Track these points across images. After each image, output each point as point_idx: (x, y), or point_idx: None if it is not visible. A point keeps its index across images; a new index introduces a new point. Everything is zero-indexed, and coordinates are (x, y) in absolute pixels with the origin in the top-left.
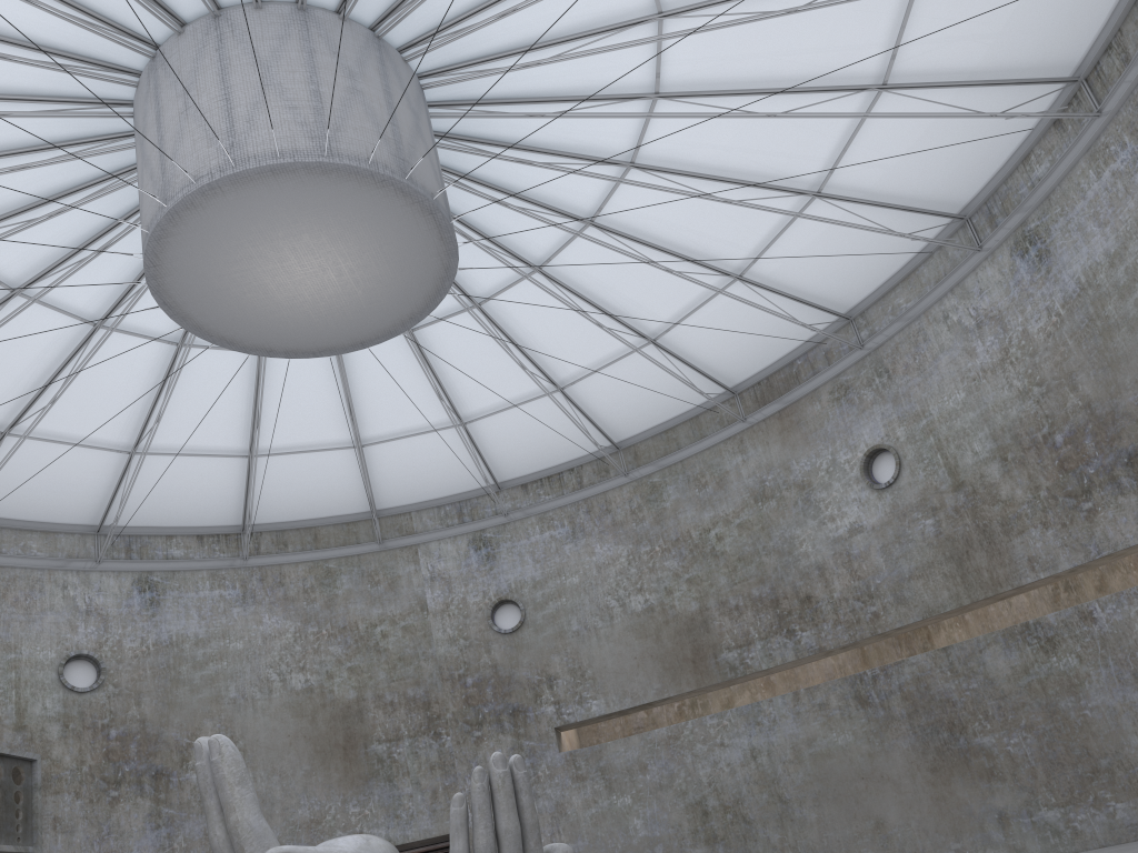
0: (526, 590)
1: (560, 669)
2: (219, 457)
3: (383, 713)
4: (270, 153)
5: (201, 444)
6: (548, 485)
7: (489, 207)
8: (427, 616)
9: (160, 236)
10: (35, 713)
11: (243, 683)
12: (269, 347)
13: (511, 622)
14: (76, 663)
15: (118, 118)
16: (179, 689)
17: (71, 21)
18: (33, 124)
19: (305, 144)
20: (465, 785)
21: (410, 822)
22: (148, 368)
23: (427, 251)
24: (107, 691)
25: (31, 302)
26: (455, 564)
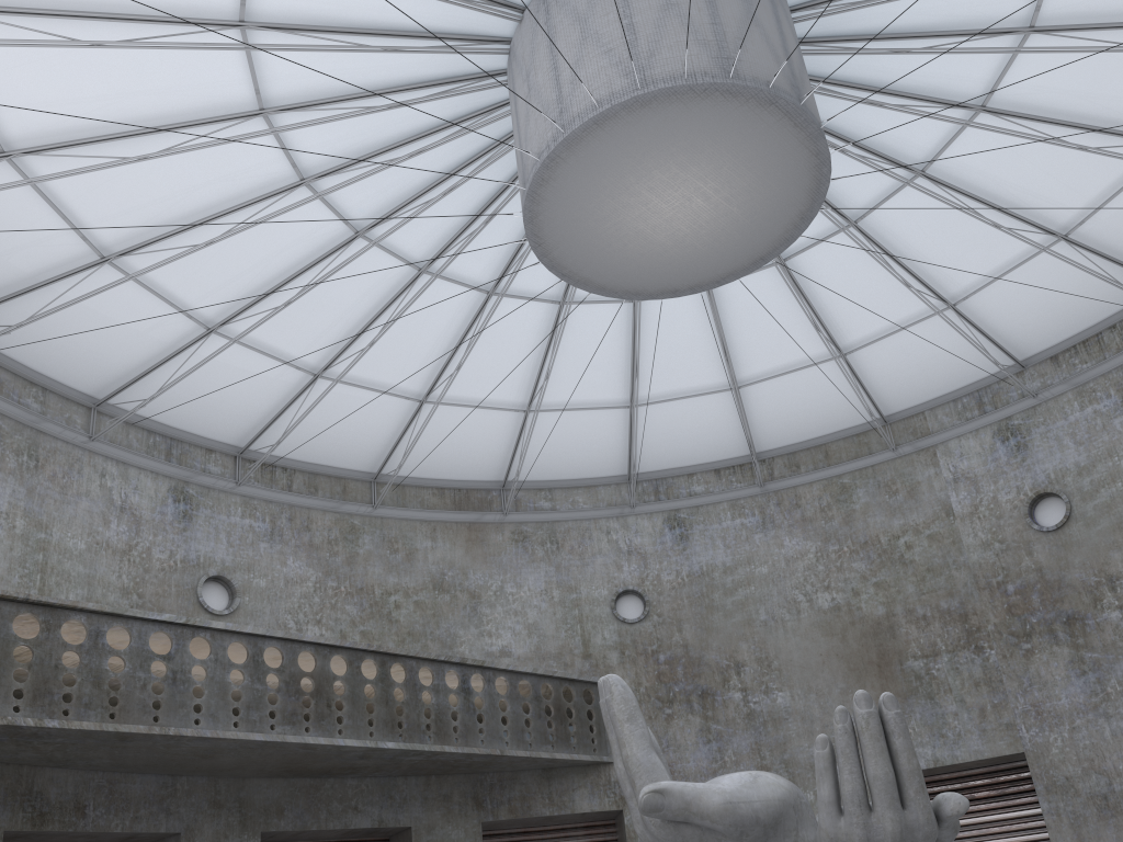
0: (1068, 479)
1: (1122, 567)
2: (707, 394)
3: (916, 628)
4: (590, 107)
5: (688, 386)
6: (1084, 352)
7: (894, 60)
8: (953, 522)
9: (531, 217)
10: (596, 643)
11: (772, 606)
12: (672, 287)
13: (1056, 518)
14: (625, 598)
15: (508, 117)
16: (713, 615)
17: (434, 52)
18: (449, 150)
19: (620, 85)
20: (1016, 703)
21: (957, 742)
22: (617, 328)
23: (786, 144)
24: (652, 621)
25: (500, 299)
26: (979, 461)
